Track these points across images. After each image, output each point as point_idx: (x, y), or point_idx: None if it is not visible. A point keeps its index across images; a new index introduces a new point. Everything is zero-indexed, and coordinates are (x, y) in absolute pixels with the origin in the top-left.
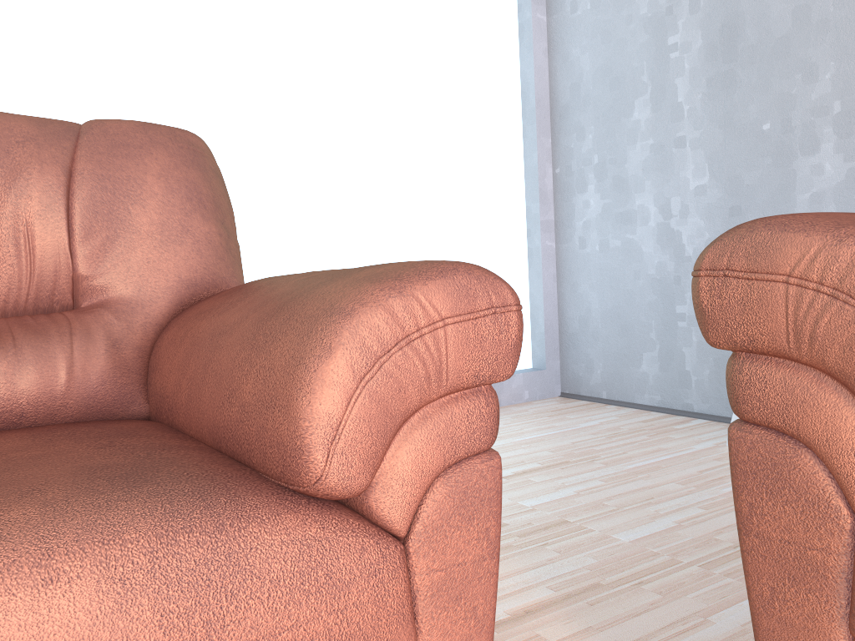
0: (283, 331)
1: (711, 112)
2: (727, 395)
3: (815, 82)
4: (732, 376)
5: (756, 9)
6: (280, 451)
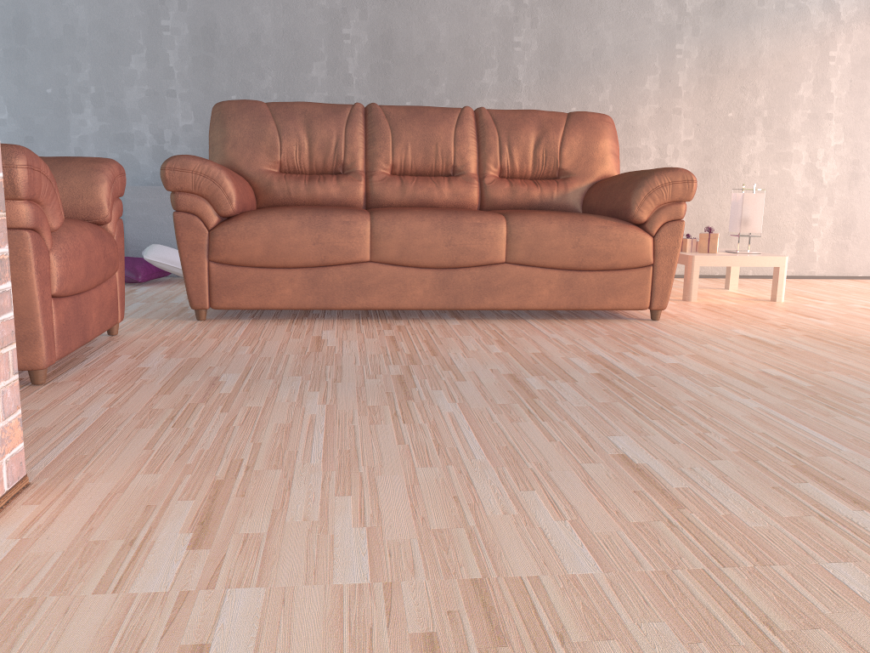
0: (69, 176)
1: (8, 72)
2: (173, 204)
3: (79, 72)
4: (175, 198)
5: (39, 16)
6: (90, 210)
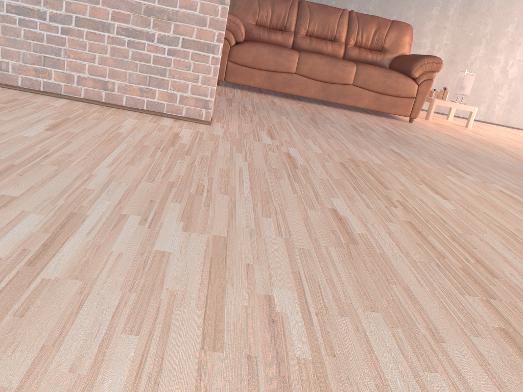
0: None
1: None
2: None
3: None
4: None
5: None
6: None
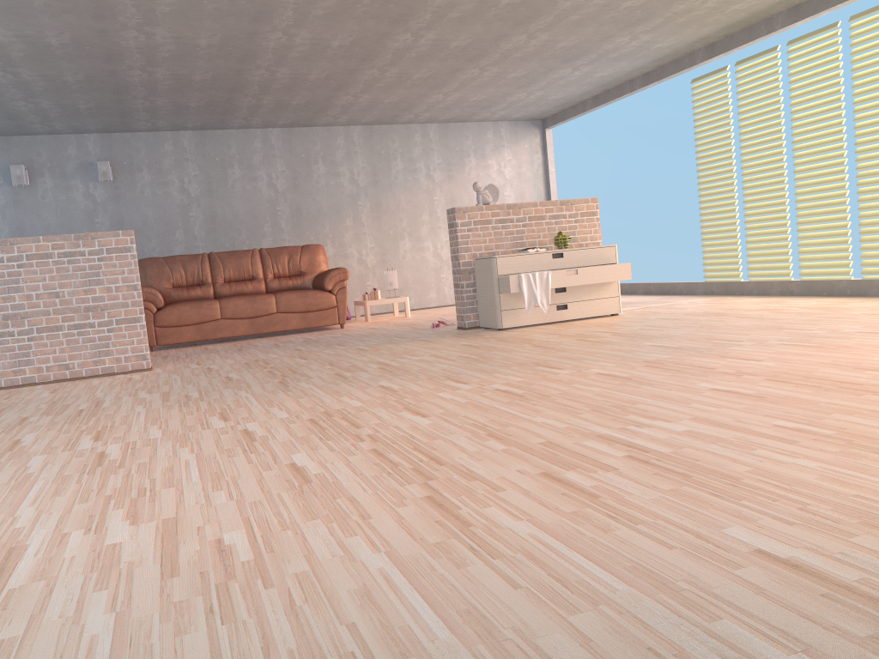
0: None
1: None
2: None
3: None
4: None
5: (30, 224)
6: None
